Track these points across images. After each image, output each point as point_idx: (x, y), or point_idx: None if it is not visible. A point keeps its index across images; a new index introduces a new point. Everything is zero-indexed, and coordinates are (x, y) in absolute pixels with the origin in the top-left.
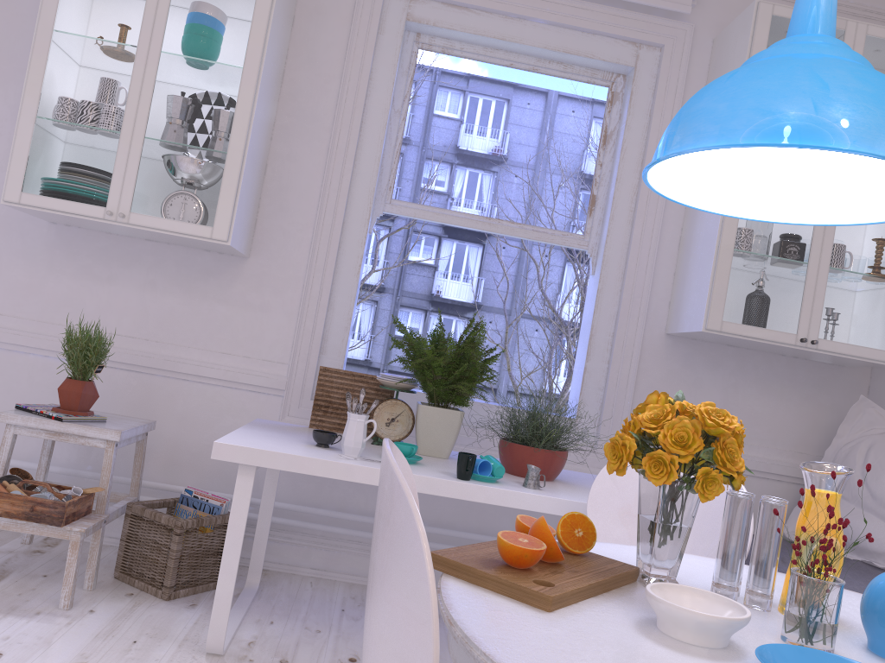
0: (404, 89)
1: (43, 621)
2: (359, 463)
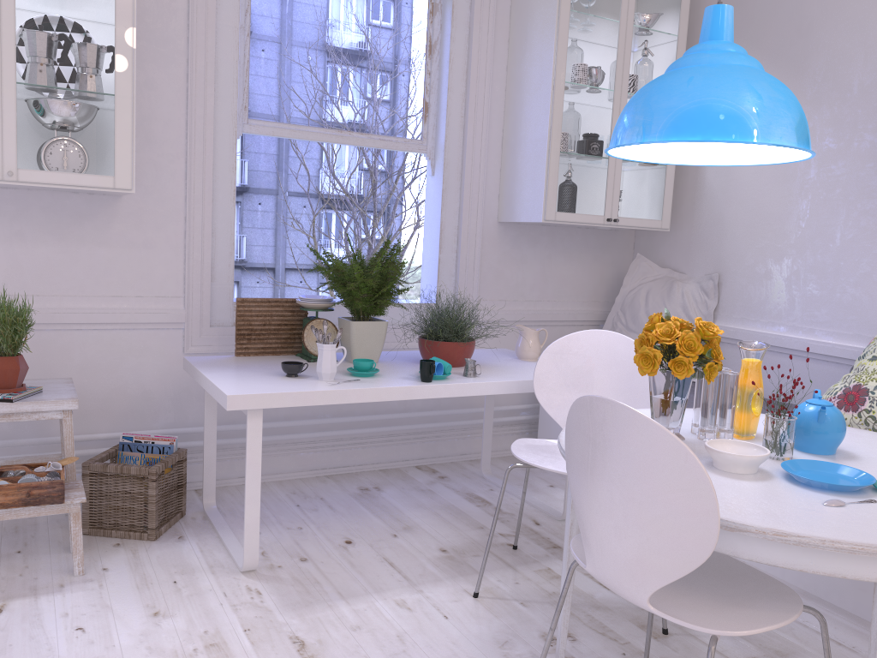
0: (244, 3)
1: (77, 591)
2: (347, 386)
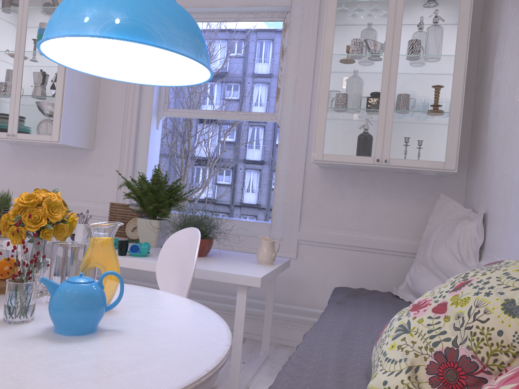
0: None
1: None
2: None
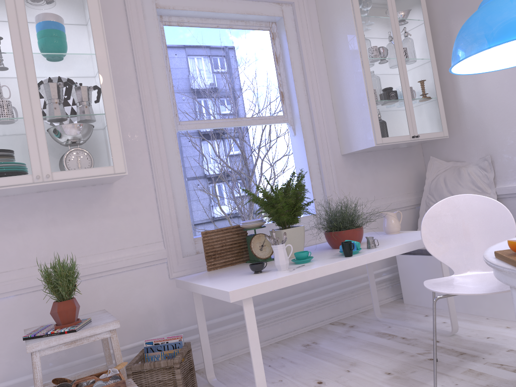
0: (164, 52)
1: None
2: (301, 269)
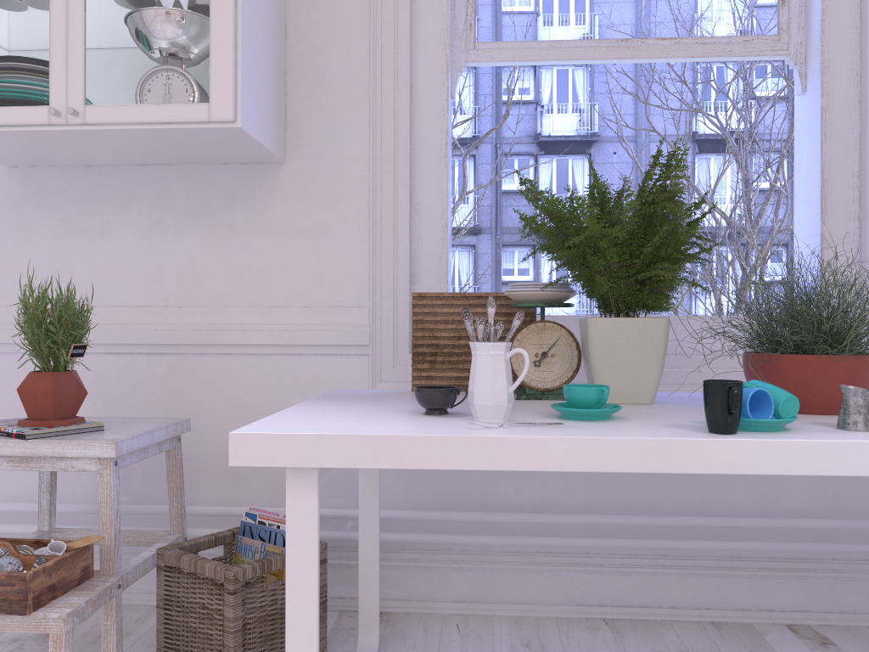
0: None
1: None
2: (512, 432)
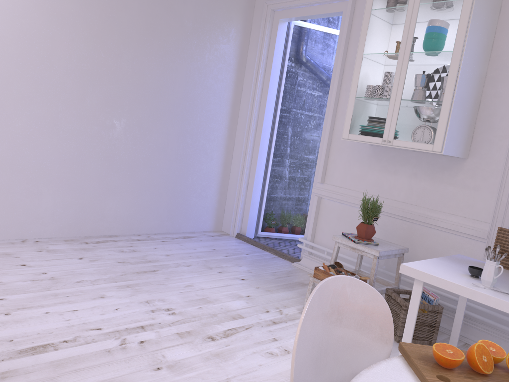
0: None
1: None
2: (483, 290)
